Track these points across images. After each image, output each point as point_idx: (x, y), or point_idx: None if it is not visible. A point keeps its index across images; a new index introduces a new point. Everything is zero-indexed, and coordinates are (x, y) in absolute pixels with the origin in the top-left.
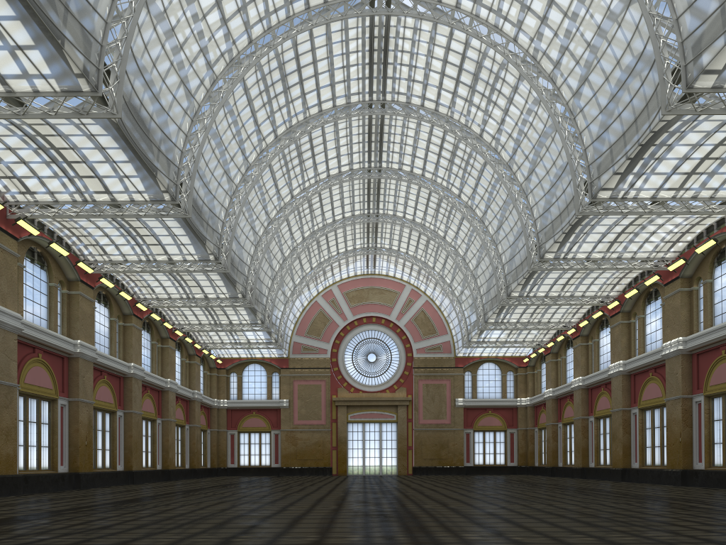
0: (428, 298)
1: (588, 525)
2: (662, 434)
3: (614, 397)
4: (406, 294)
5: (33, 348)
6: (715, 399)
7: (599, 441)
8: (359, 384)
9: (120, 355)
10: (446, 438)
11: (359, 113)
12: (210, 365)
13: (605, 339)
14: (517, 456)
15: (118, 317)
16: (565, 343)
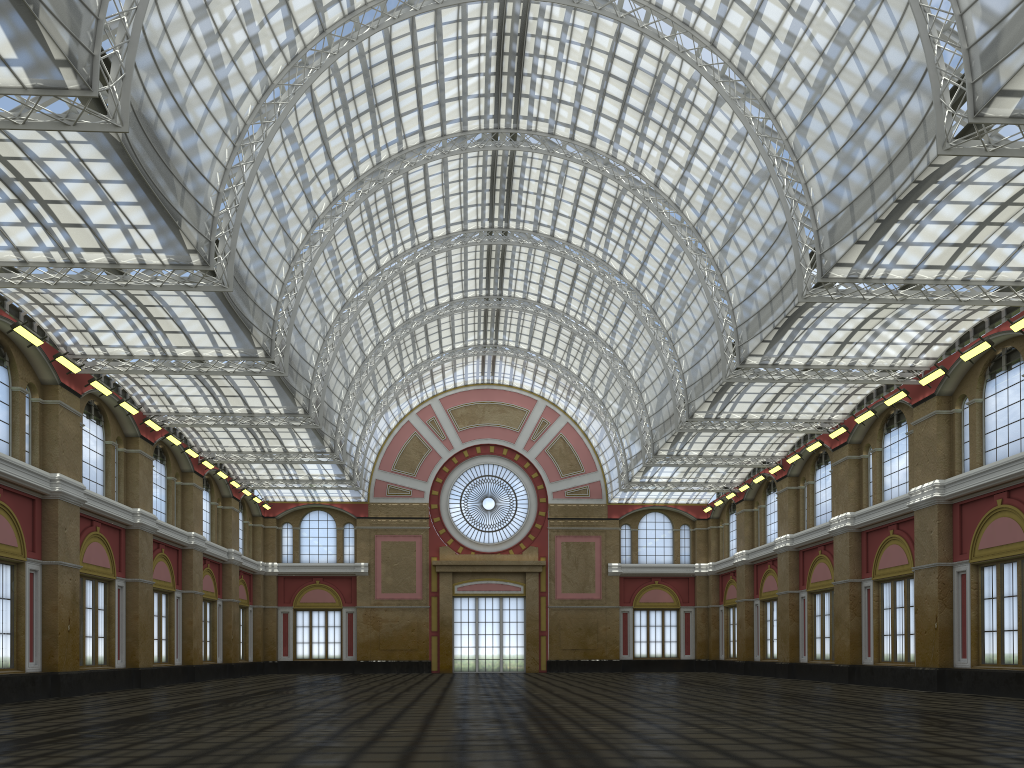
0: (570, 419)
1: (855, 763)
2: (907, 617)
3: (838, 564)
4: (538, 414)
5: None
6: (985, 568)
7: (814, 626)
8: (471, 542)
9: (120, 496)
10: (594, 619)
11: (479, 147)
12: (254, 513)
13: (824, 481)
14: (695, 646)
15: (118, 440)
16: (765, 486)
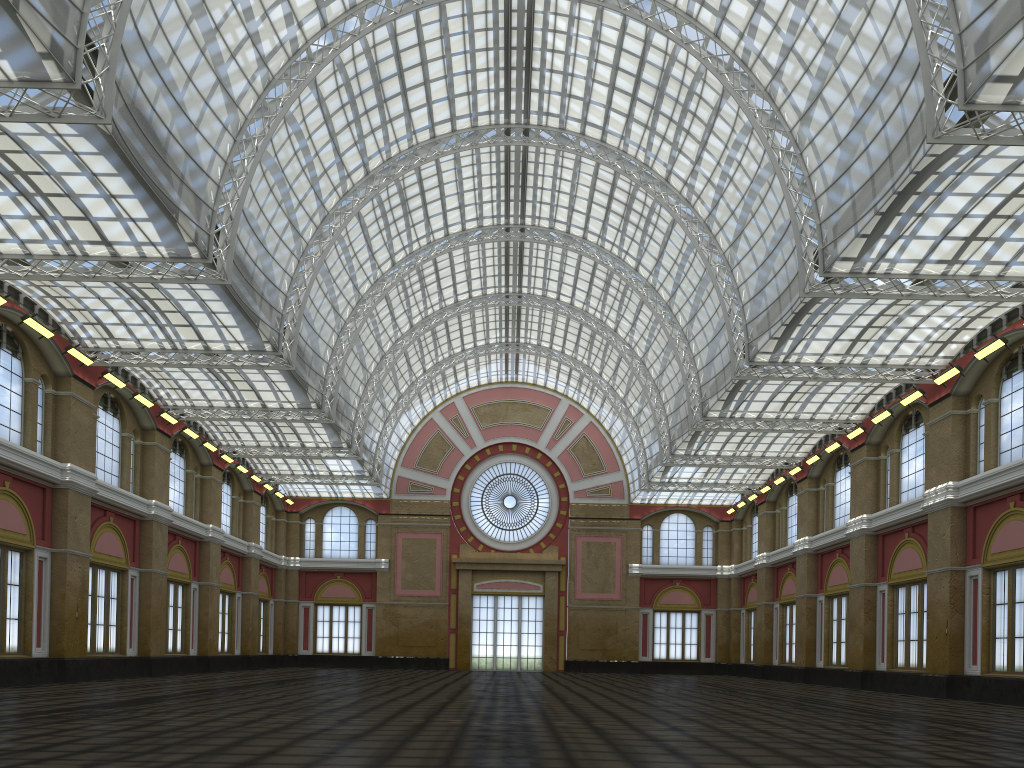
0: (593, 419)
1: (794, 762)
2: (921, 623)
3: (853, 567)
4: (562, 413)
5: None
6: (998, 573)
7: (831, 630)
8: (491, 540)
9: (135, 487)
10: (614, 620)
11: (490, 143)
12: (277, 507)
13: (844, 483)
14: (716, 649)
15: (135, 432)
16: (786, 487)
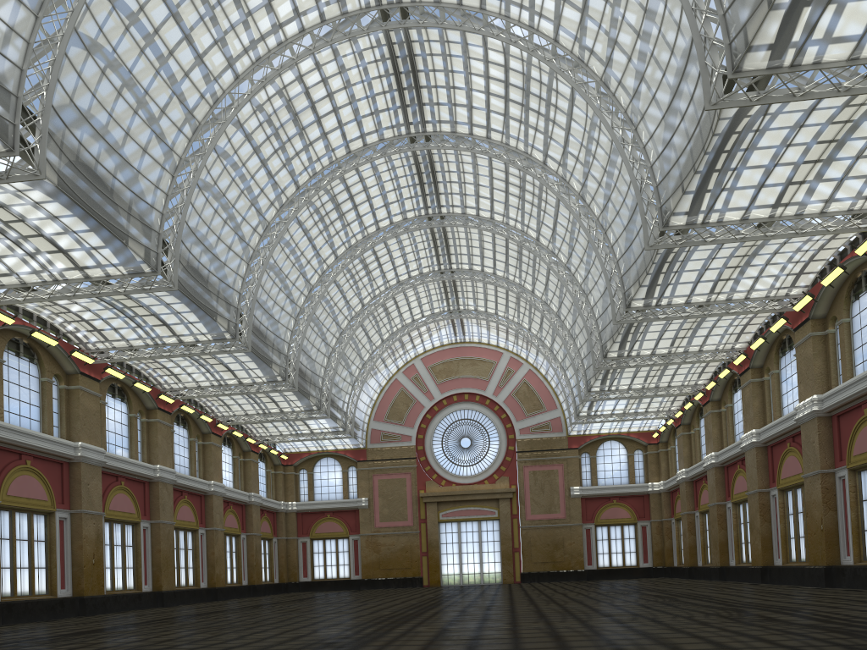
0: (531, 366)
1: None
2: (806, 521)
3: (749, 476)
4: (504, 364)
5: (20, 455)
6: (861, 472)
7: (739, 533)
8: (452, 476)
9: (144, 456)
10: (560, 536)
11: (396, 151)
12: (275, 462)
13: (740, 403)
14: (652, 555)
15: (141, 412)
16: (697, 411)
